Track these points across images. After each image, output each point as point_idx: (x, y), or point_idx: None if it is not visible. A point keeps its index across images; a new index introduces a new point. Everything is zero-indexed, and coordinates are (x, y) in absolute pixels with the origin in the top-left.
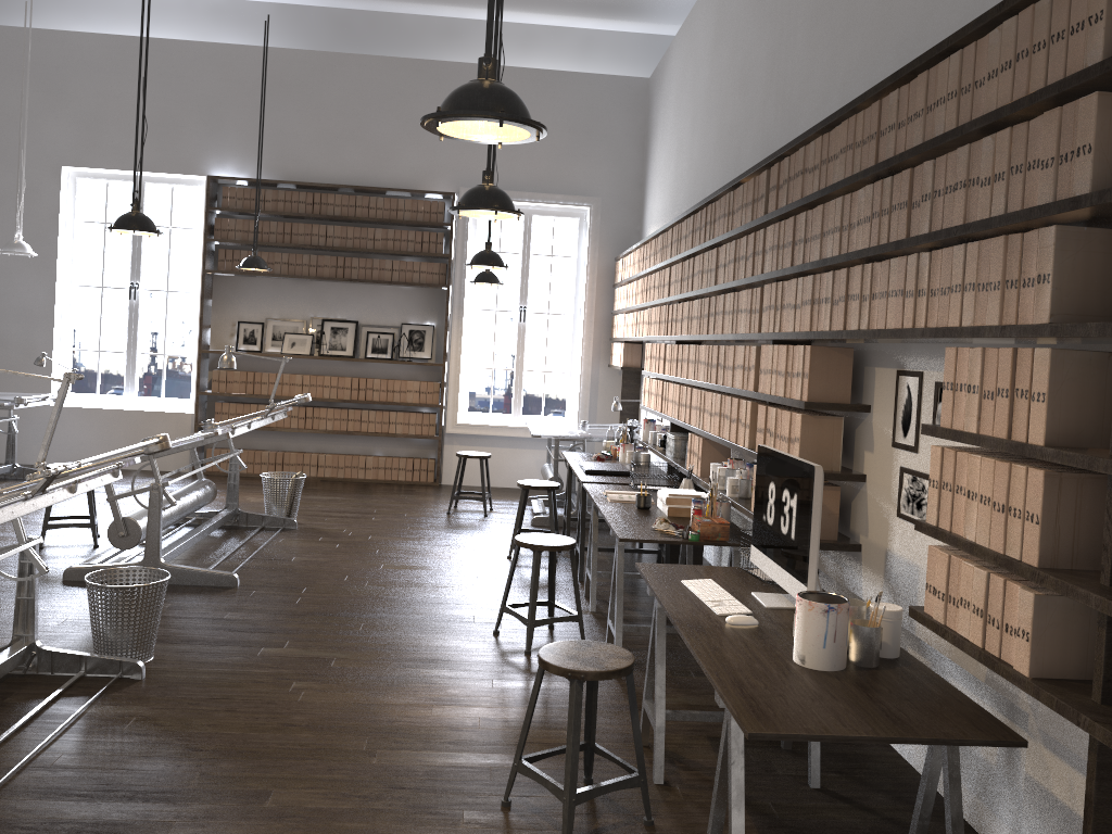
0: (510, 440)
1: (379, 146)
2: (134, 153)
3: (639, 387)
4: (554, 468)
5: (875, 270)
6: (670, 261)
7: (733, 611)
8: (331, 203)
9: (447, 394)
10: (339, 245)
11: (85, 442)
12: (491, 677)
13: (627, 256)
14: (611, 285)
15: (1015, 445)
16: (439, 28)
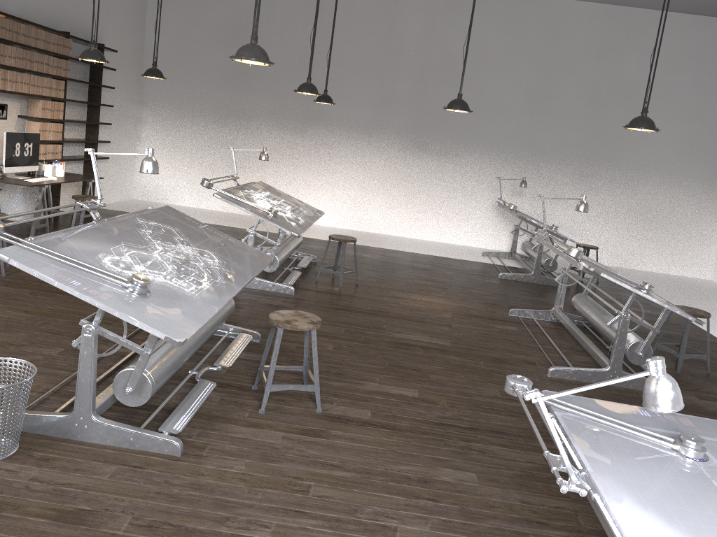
0: None
1: None
2: None
3: None
4: None
5: (17, 74)
6: None
7: (48, 178)
8: None
9: None
10: None
11: None
12: None
13: None
14: None
15: (60, 120)
16: None
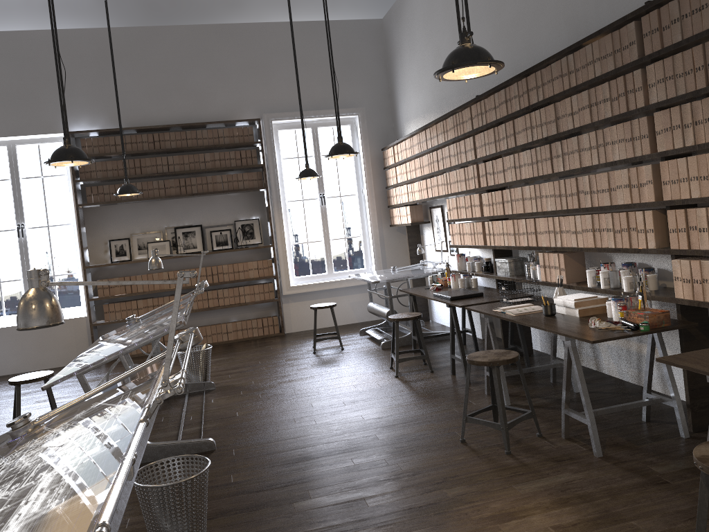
0: (329, 291)
1: (197, 92)
2: (3, 123)
3: (419, 236)
4: (390, 304)
5: None
6: (474, 131)
7: None
8: (168, 139)
9: (280, 266)
10: (179, 170)
11: (1, 355)
12: (508, 483)
13: (399, 144)
14: (381, 168)
15: None
16: (224, 1)
